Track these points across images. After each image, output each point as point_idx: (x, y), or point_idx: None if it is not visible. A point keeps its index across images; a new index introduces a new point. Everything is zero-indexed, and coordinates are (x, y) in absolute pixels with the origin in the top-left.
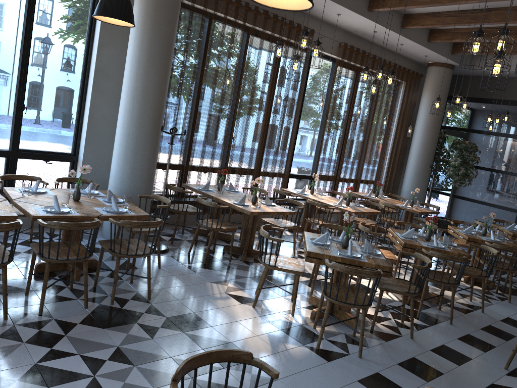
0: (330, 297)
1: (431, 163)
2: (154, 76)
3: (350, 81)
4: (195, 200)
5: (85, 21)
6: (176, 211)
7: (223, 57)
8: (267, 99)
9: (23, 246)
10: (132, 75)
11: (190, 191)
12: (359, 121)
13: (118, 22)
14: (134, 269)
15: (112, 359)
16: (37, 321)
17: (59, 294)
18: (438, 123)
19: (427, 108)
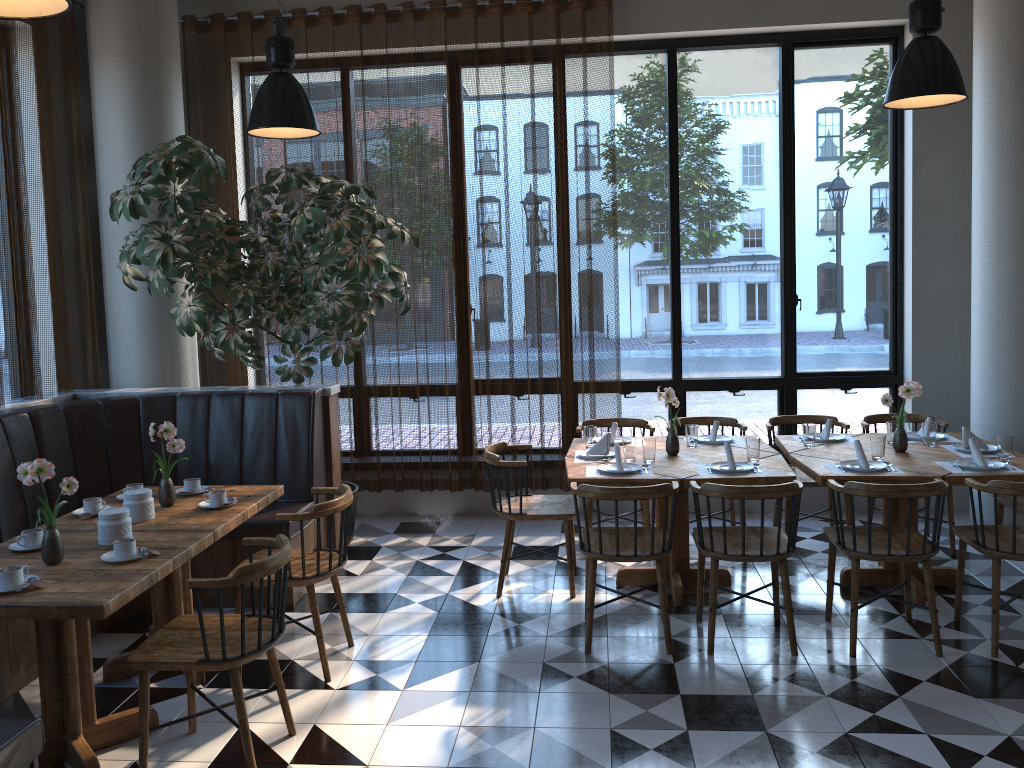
0: None
1: None
2: None
3: None
4: None
5: (882, 122)
6: None
7: None
8: None
9: (820, 542)
10: (988, 196)
11: None
12: None
13: (934, 100)
14: None
15: (997, 757)
16: (847, 665)
17: (885, 626)
18: None
19: None
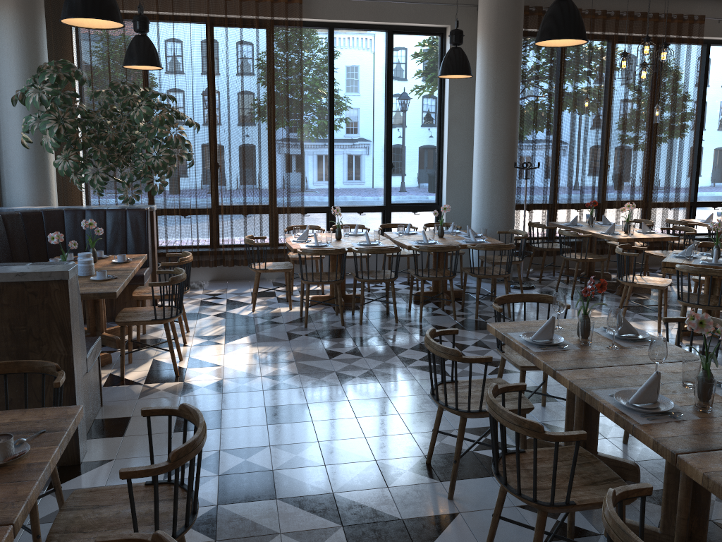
0: (683, 301)
1: None
2: (502, 114)
3: None
4: (566, 240)
5: (435, 76)
6: (541, 249)
7: (582, 77)
8: (647, 114)
9: (403, 285)
10: (481, 118)
11: (553, 226)
12: None
13: (459, 75)
14: (495, 294)
15: (475, 345)
16: (418, 325)
17: (433, 312)
18: None
19: None
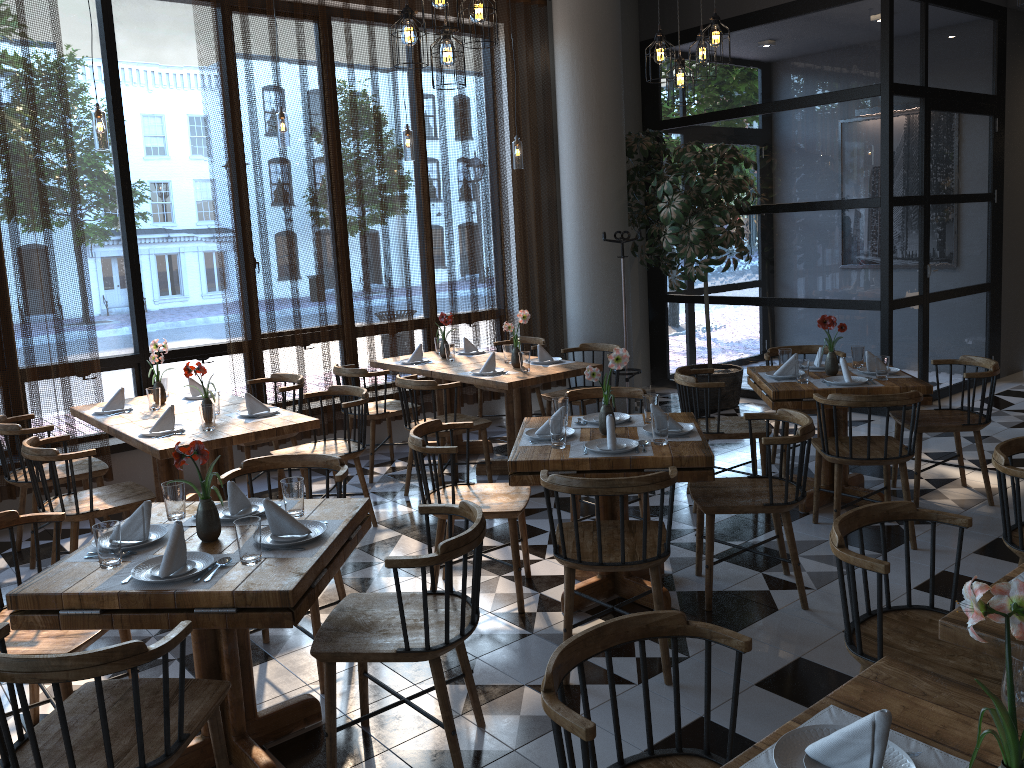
0: None
1: (622, 227)
2: None
3: (265, 47)
4: None
5: None
6: None
7: None
8: None
9: None
10: None
11: None
12: (348, 157)
13: None
14: None
15: None
16: None
17: None
18: (611, 113)
19: (570, 78)
